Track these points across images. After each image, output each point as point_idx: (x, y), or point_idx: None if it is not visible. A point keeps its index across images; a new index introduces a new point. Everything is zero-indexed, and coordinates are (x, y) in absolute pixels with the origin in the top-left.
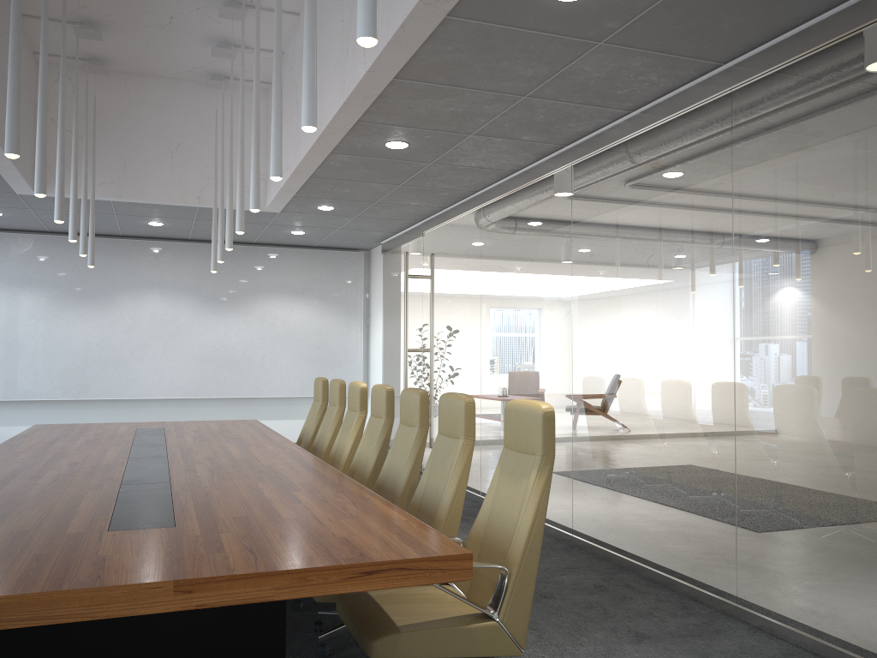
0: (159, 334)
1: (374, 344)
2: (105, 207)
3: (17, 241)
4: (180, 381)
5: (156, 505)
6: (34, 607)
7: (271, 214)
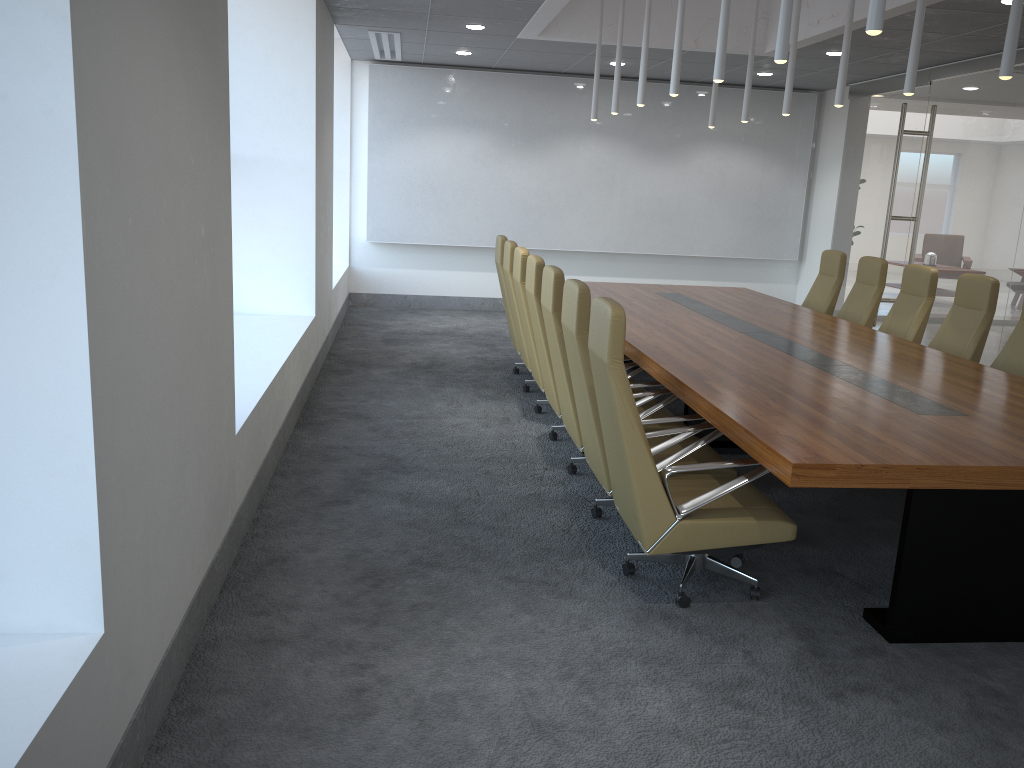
0: (594, 183)
1: (820, 204)
2: (586, 49)
3: (463, 78)
4: (612, 235)
5: (896, 390)
6: (993, 476)
7: (760, 58)
